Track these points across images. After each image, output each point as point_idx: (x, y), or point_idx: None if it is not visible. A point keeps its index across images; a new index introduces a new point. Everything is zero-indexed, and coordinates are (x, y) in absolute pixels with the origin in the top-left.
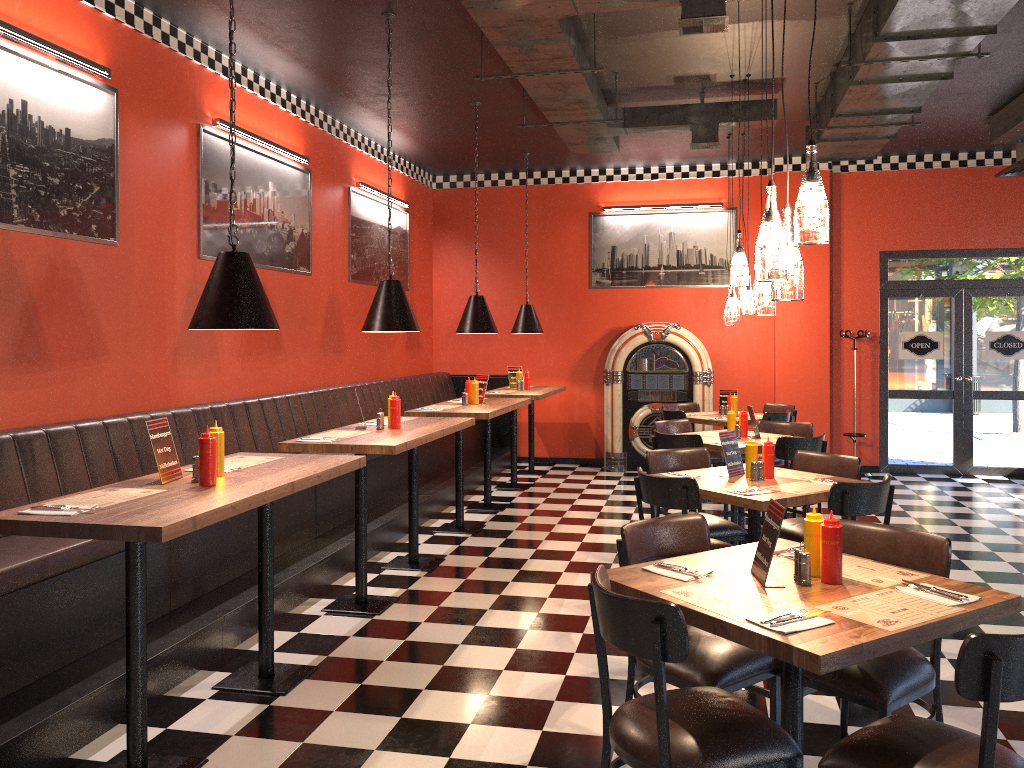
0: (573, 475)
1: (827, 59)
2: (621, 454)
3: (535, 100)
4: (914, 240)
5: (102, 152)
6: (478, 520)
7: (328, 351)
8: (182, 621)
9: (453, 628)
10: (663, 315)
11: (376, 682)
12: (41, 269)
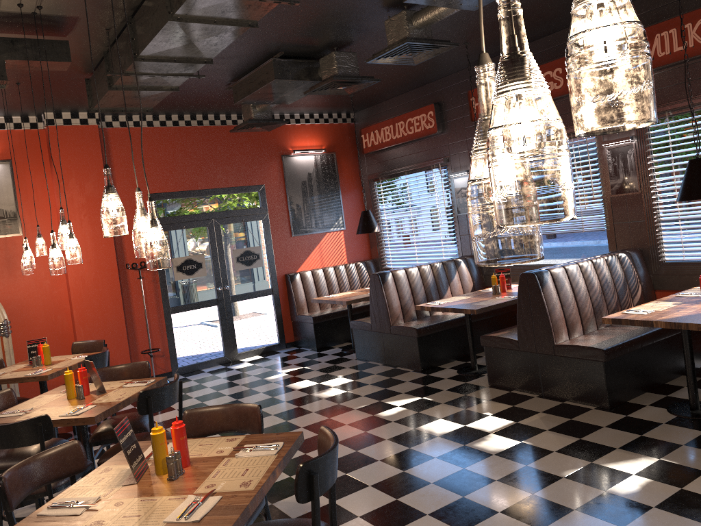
0: None
1: (127, 0)
2: None
3: None
4: (173, 183)
5: None
6: None
7: None
8: None
9: None
10: None
11: None
12: None
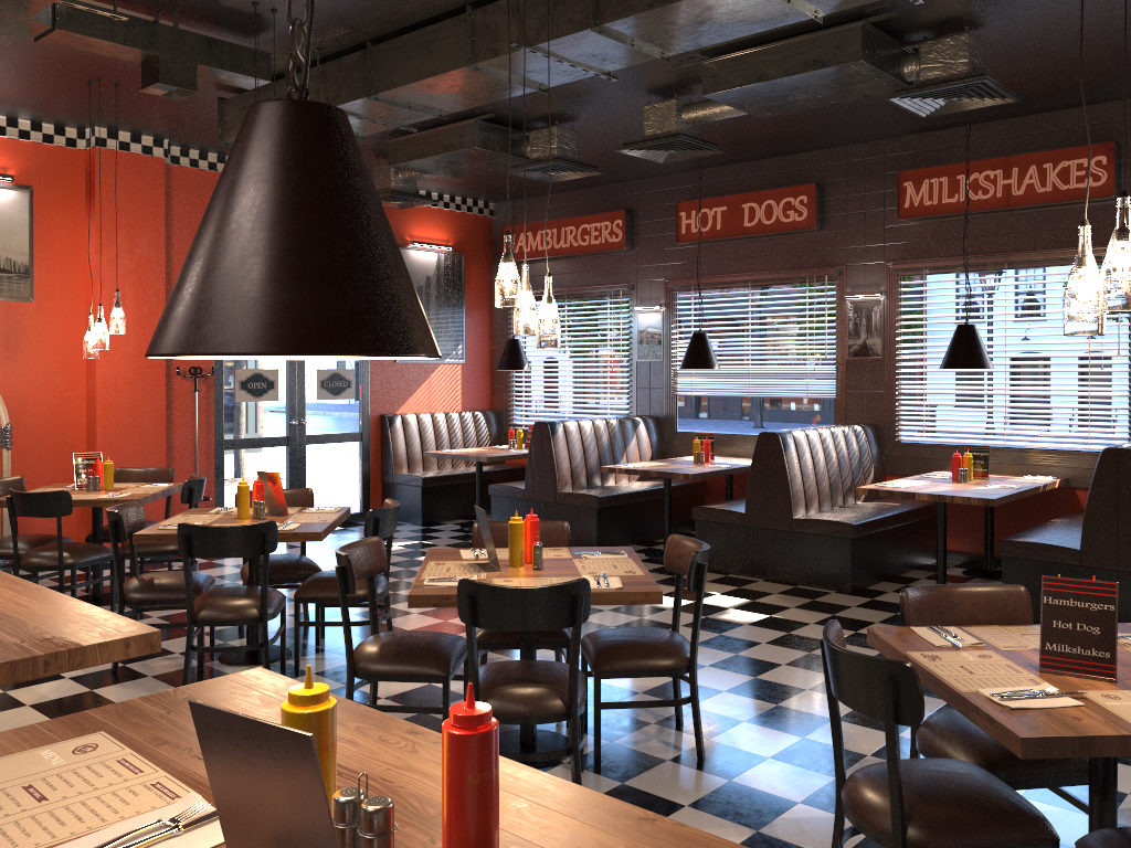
0: None
1: (384, 25)
2: None
3: None
4: None
5: None
6: None
7: None
8: None
9: None
10: None
11: None
12: None
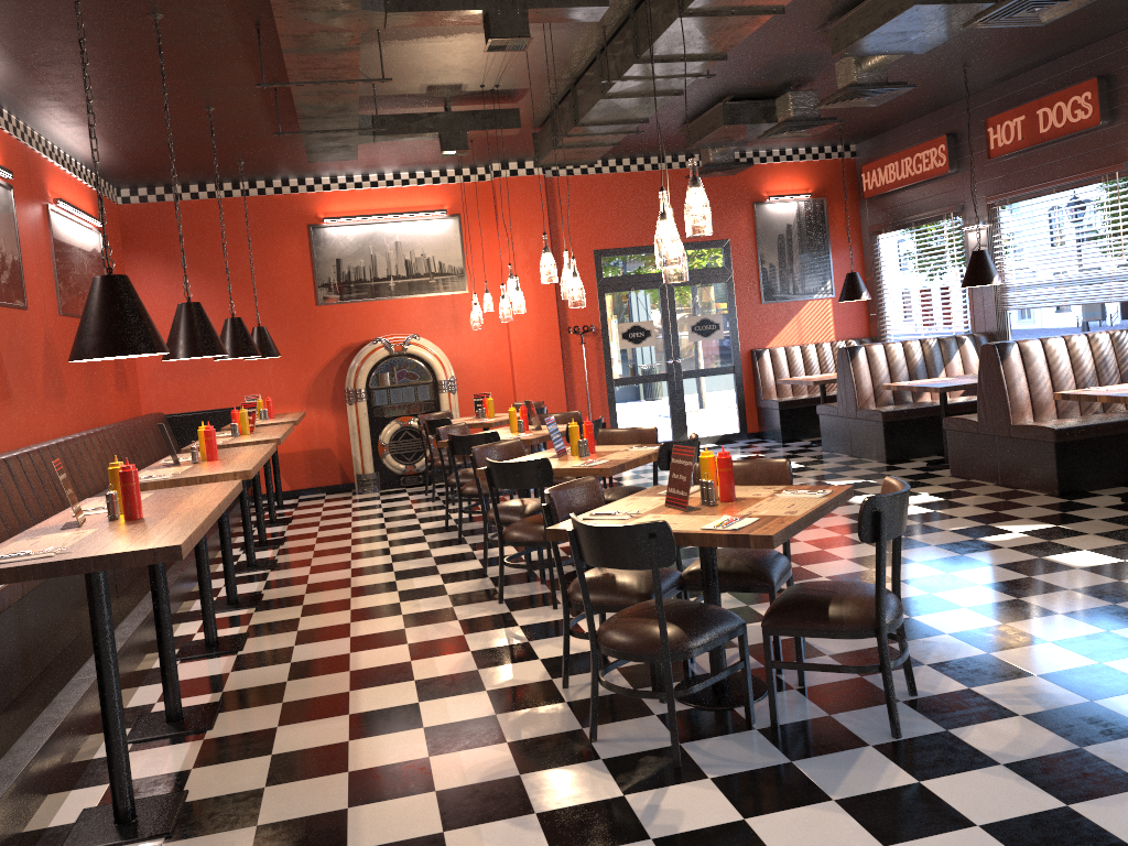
0: (328, 503)
1: (570, 73)
2: (374, 474)
3: (297, 108)
4: (622, 238)
5: None
6: (265, 557)
7: (51, 397)
8: (54, 690)
9: (331, 643)
10: (398, 327)
11: (297, 697)
12: None
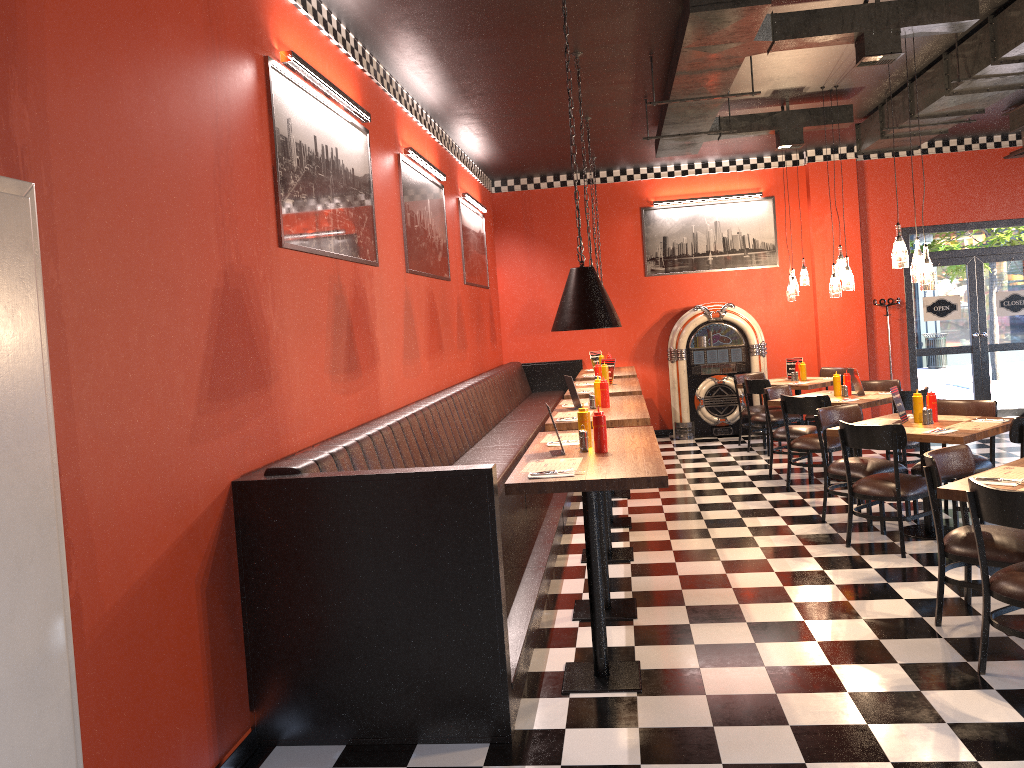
0: None
1: (909, 71)
2: (690, 423)
3: (666, 117)
4: (930, 216)
5: (366, 186)
6: None
7: (460, 348)
8: (518, 573)
9: (706, 563)
10: (714, 296)
11: (696, 603)
12: (351, 290)
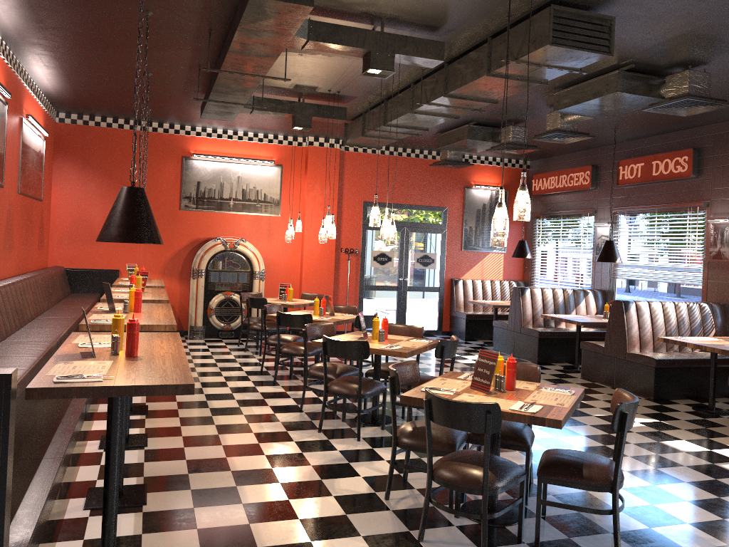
0: None
1: (387, 92)
2: (202, 327)
3: (215, 85)
4: (382, 196)
5: None
6: None
7: (6, 249)
8: (33, 465)
9: (210, 448)
10: (231, 232)
11: (200, 487)
12: None
